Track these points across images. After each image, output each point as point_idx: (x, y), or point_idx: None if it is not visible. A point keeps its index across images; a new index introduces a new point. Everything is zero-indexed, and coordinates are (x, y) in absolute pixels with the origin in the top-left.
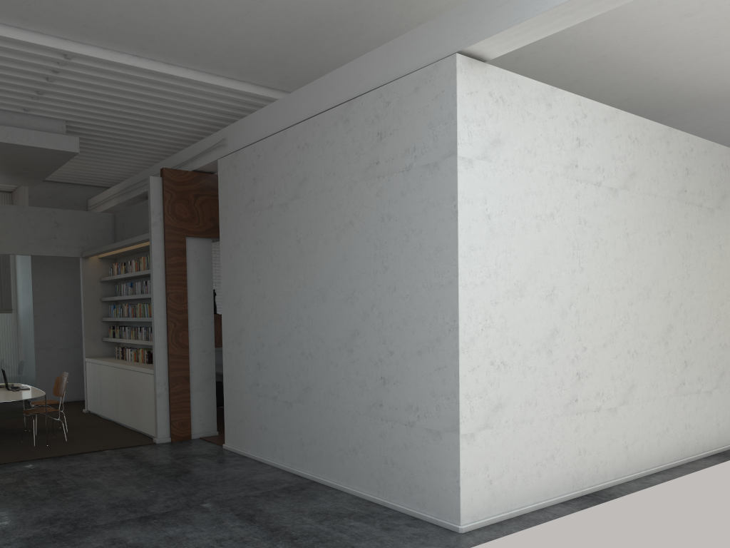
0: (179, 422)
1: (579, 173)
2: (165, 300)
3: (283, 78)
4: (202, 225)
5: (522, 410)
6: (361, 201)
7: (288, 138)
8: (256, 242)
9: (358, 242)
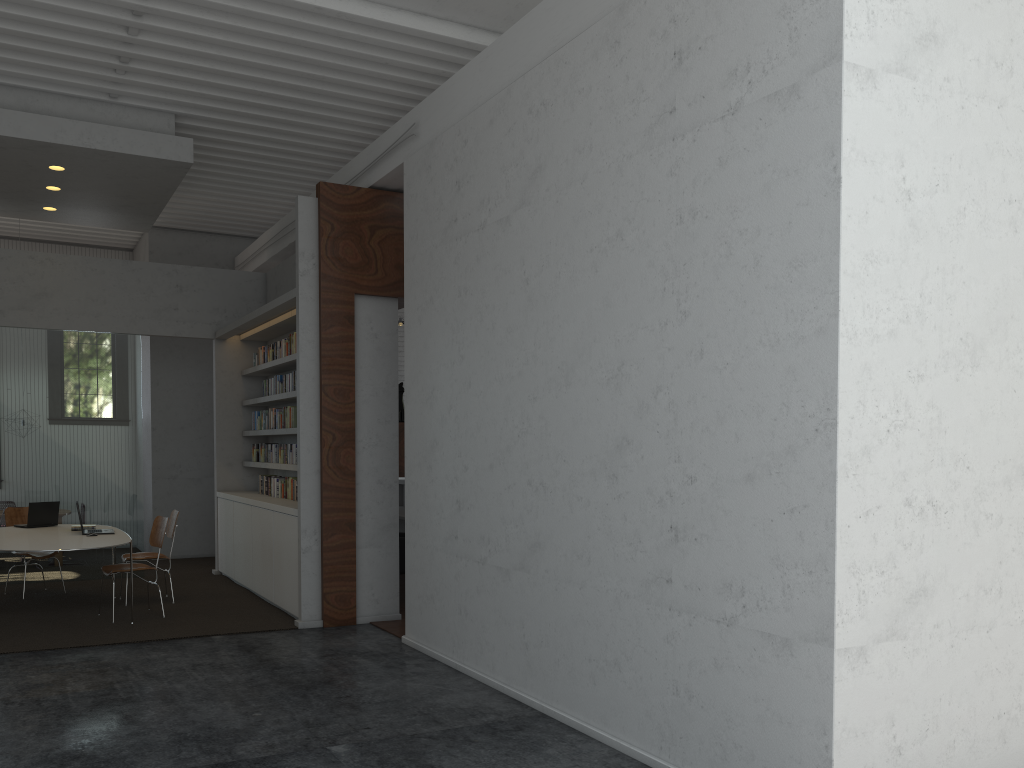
0: (336, 595)
1: None
2: (319, 396)
3: (512, 9)
4: (382, 277)
5: (971, 604)
6: (640, 191)
7: (513, 100)
8: (459, 292)
9: (633, 271)
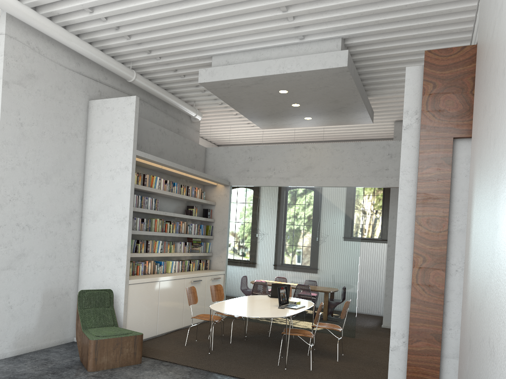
0: None
1: None
2: (414, 225)
3: None
4: None
5: None
6: None
7: None
8: (483, 112)
9: None
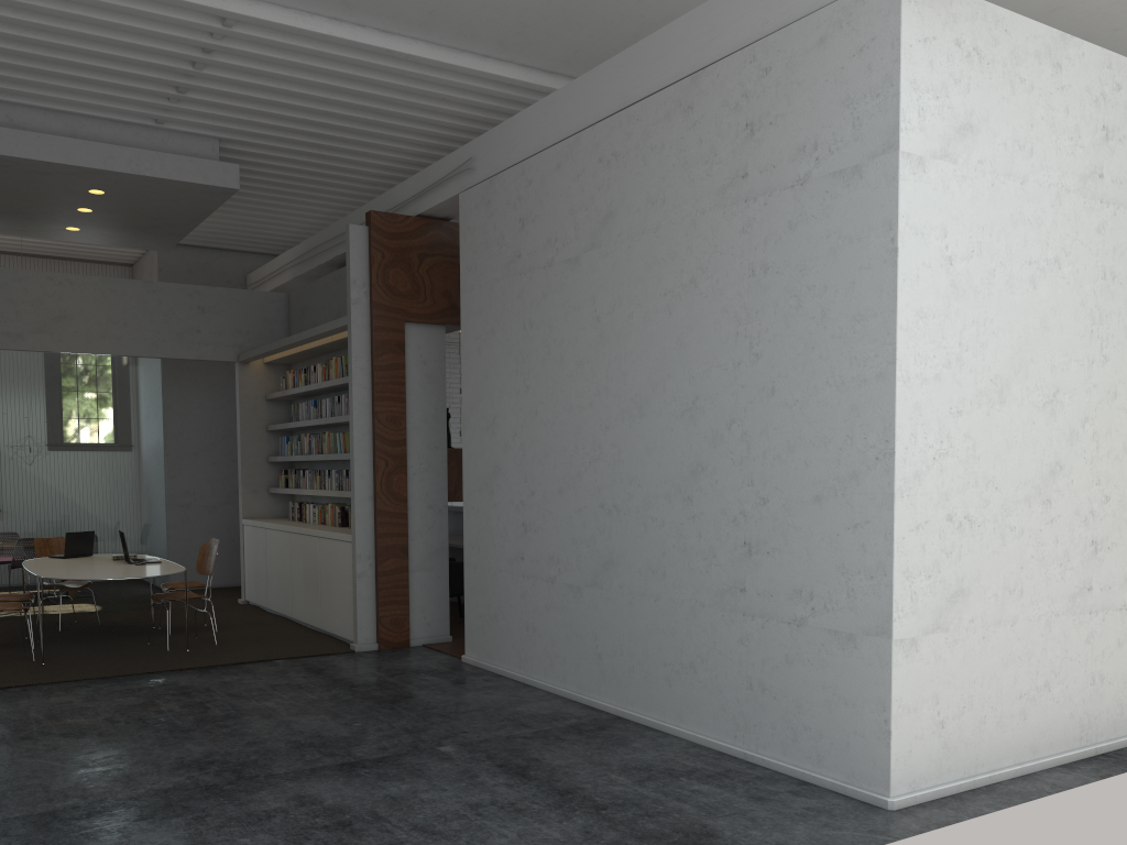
0: (391, 618)
1: (1106, 189)
2: (372, 423)
3: (571, 53)
4: (431, 304)
5: (999, 602)
6: (713, 244)
7: (582, 148)
8: (524, 325)
9: (707, 315)
